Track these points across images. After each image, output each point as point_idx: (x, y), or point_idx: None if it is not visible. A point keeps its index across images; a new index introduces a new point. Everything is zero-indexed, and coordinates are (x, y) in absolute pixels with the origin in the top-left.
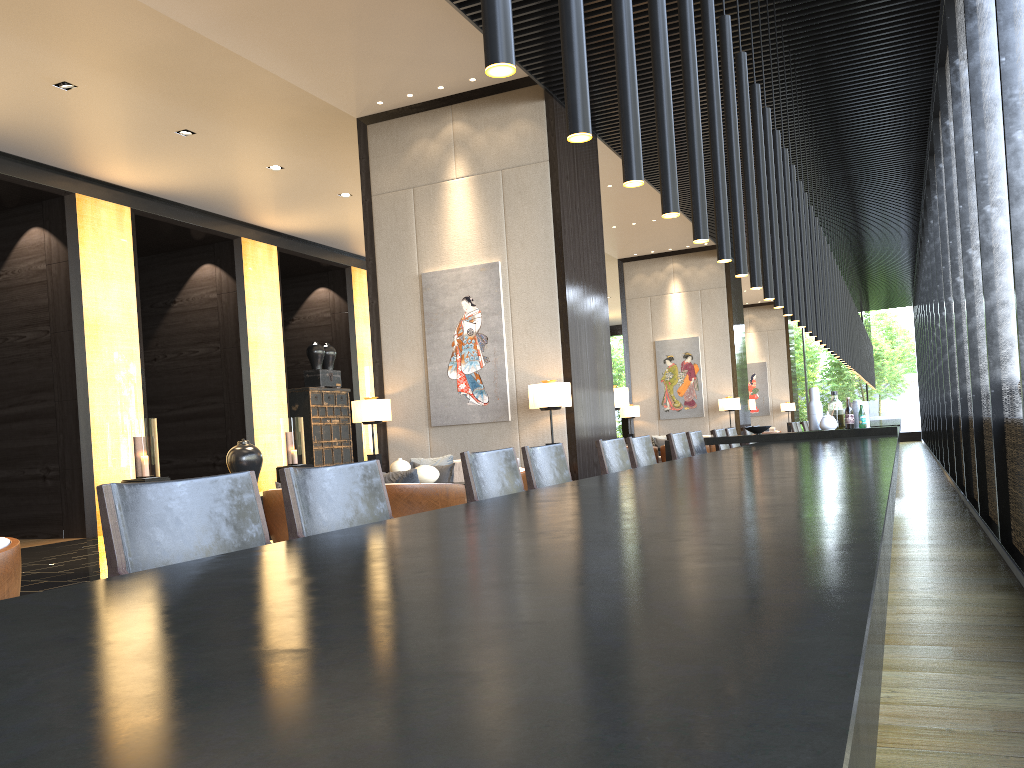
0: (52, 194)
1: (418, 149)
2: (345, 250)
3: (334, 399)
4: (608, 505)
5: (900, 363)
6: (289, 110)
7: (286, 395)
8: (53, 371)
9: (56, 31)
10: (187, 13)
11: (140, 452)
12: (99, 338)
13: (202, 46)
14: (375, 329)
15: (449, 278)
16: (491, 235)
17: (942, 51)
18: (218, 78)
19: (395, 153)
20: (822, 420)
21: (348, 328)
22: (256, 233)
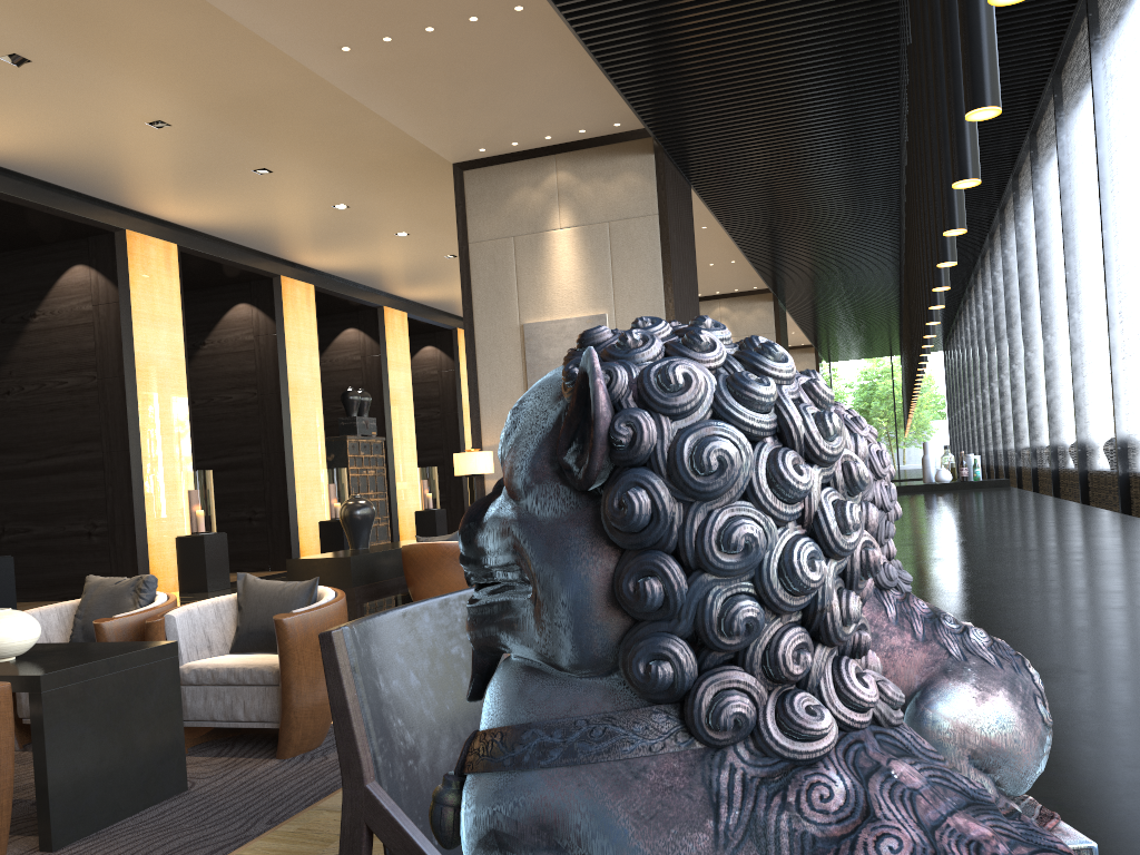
0: (102, 230)
1: (519, 197)
2: (379, 289)
3: (370, 448)
4: (995, 546)
5: (926, 410)
6: (379, 152)
7: (324, 444)
8: (100, 420)
9: (175, 74)
10: (328, 65)
11: (197, 506)
12: (150, 384)
13: (317, 91)
14: (472, 379)
15: (553, 329)
16: (597, 287)
17: (1037, 120)
18: (320, 121)
19: (494, 201)
20: (938, 473)
21: (381, 372)
22: (294, 271)
